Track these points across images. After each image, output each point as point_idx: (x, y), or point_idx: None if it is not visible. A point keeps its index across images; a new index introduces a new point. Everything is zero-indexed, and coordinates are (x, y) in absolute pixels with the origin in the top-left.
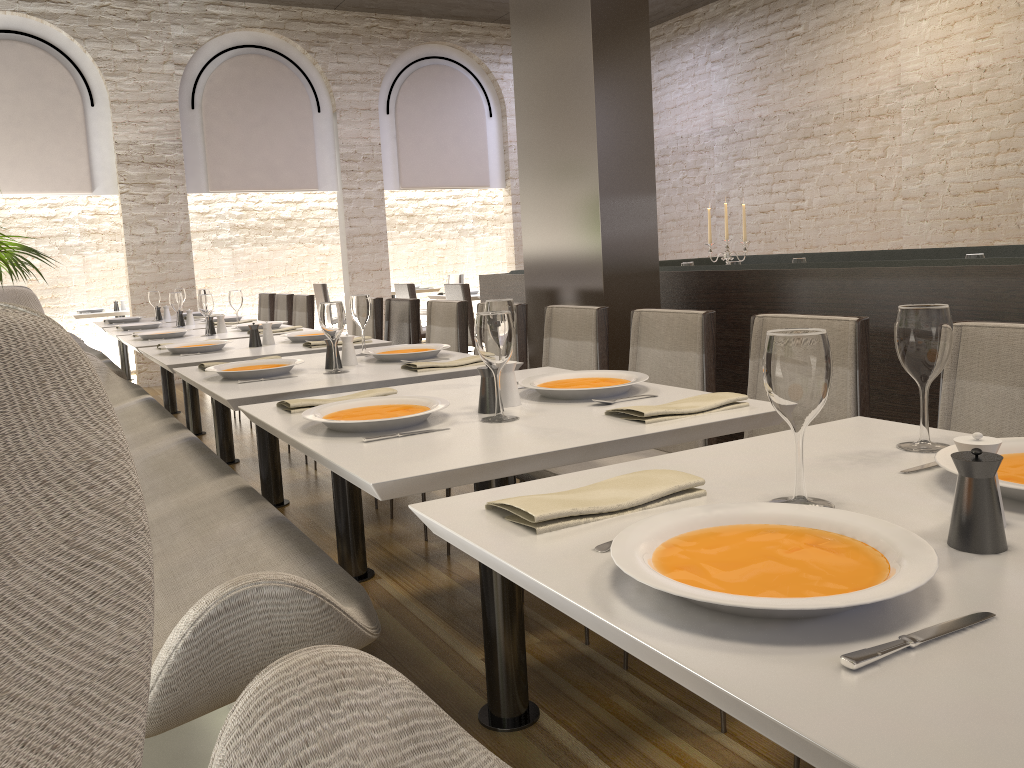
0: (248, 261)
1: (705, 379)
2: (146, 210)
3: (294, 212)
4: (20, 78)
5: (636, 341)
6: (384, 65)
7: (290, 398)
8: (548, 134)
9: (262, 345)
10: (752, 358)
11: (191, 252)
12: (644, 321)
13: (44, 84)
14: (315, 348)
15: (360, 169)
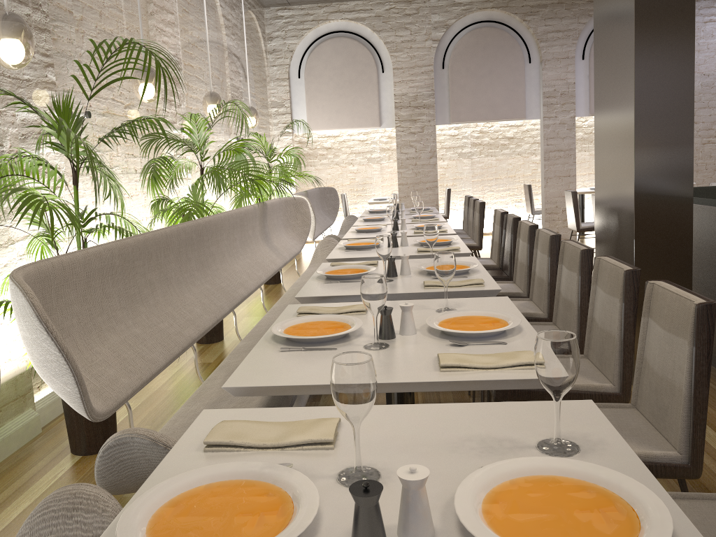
0: (481, 167)
1: (623, 323)
2: (410, 137)
3: (515, 133)
4: (343, 59)
5: (595, 281)
6: (581, 23)
7: (333, 299)
8: (609, 98)
9: (399, 246)
10: (642, 316)
11: (436, 164)
12: (600, 267)
13: (356, 61)
14: (419, 253)
15: (557, 102)
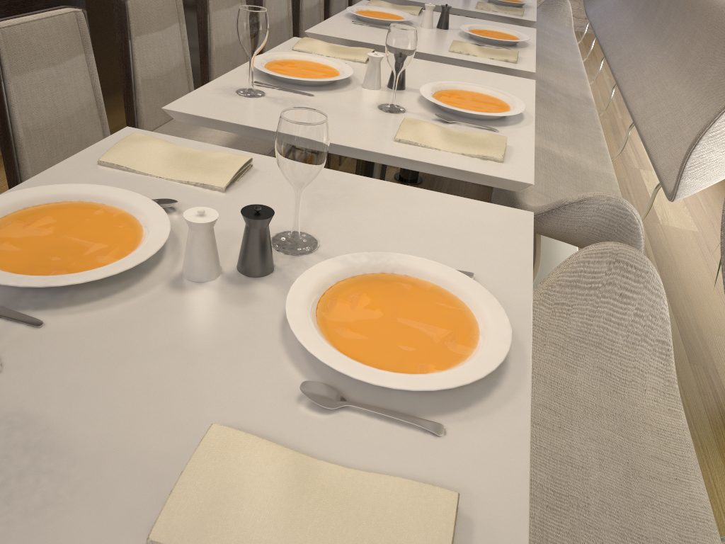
0: None
1: None
2: None
3: None
4: None
5: None
6: None
7: None
8: None
9: None
10: None
11: None
12: None
13: None
14: None
15: None
